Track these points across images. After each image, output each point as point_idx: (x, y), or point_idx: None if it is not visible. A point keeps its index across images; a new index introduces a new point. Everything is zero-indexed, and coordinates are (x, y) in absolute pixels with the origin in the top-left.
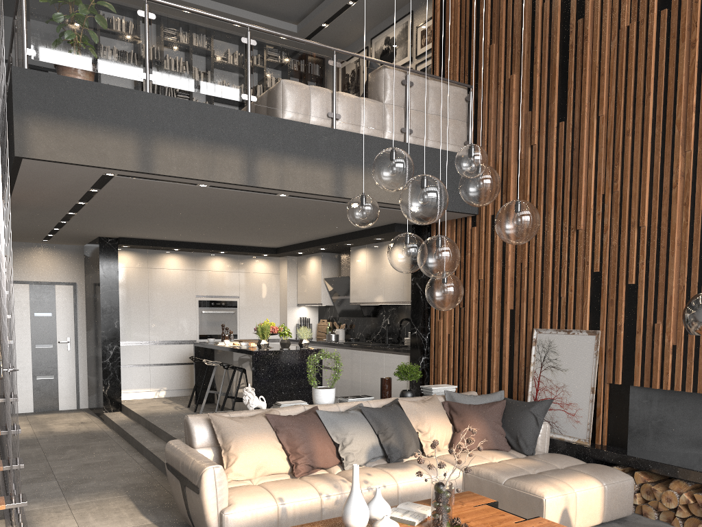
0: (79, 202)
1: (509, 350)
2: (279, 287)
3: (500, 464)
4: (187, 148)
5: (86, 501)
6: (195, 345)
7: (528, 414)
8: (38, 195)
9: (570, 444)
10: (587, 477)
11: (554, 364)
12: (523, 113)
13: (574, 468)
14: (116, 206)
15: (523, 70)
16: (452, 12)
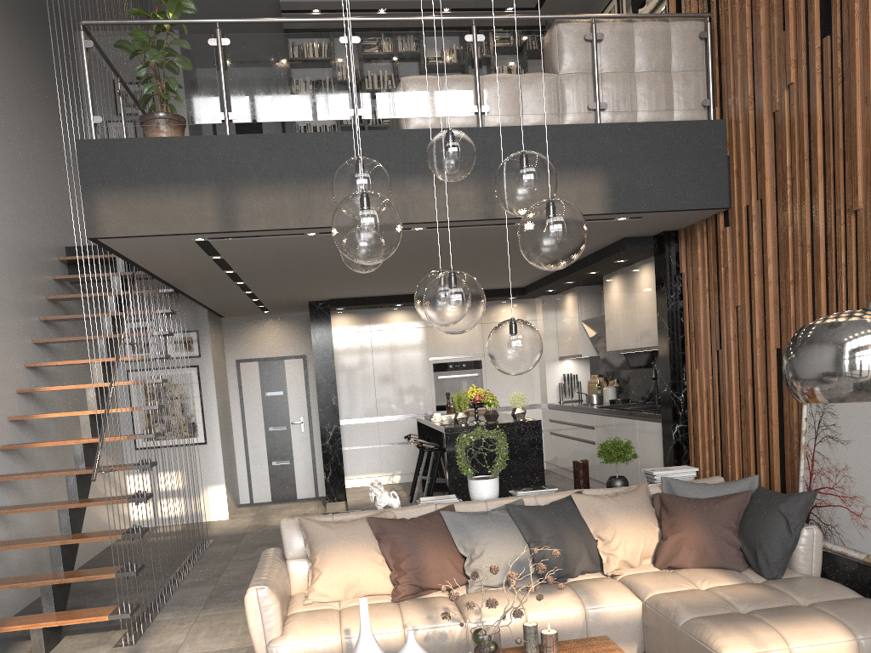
0: (226, 271)
1: (779, 411)
2: None
3: (696, 594)
4: (276, 193)
5: (217, 613)
6: (417, 420)
7: (776, 515)
8: (178, 271)
9: (852, 563)
10: (826, 623)
11: (832, 432)
12: (775, 37)
13: (821, 606)
14: (267, 270)
15: None
16: None
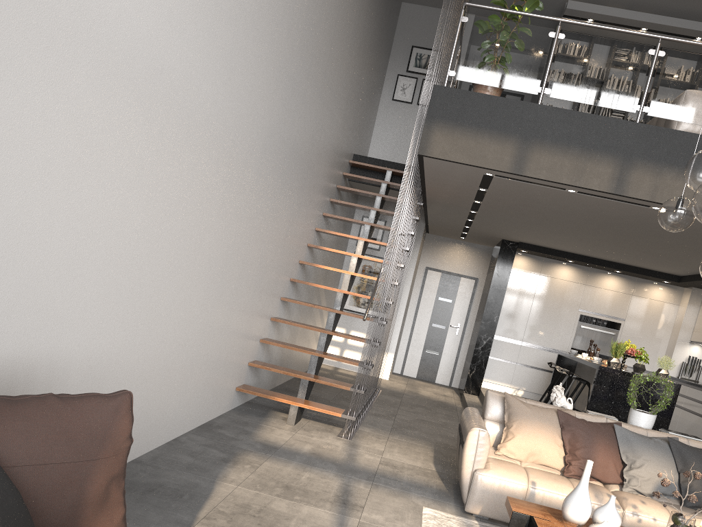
0: (475, 201)
1: None
2: (674, 319)
3: None
4: (560, 154)
5: (401, 440)
6: (558, 353)
7: None
8: (443, 192)
9: None
10: None
11: None
12: None
13: None
14: (505, 208)
15: None
16: None
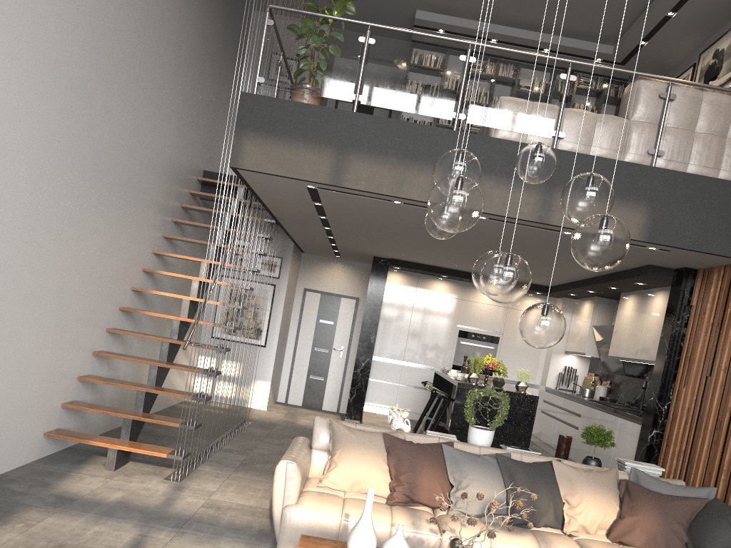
0: (320, 216)
1: None
2: None
3: None
4: (379, 164)
5: (245, 477)
6: (435, 371)
7: (724, 524)
8: (284, 207)
9: None
10: None
11: None
12: None
13: None
14: (352, 223)
15: None
16: None
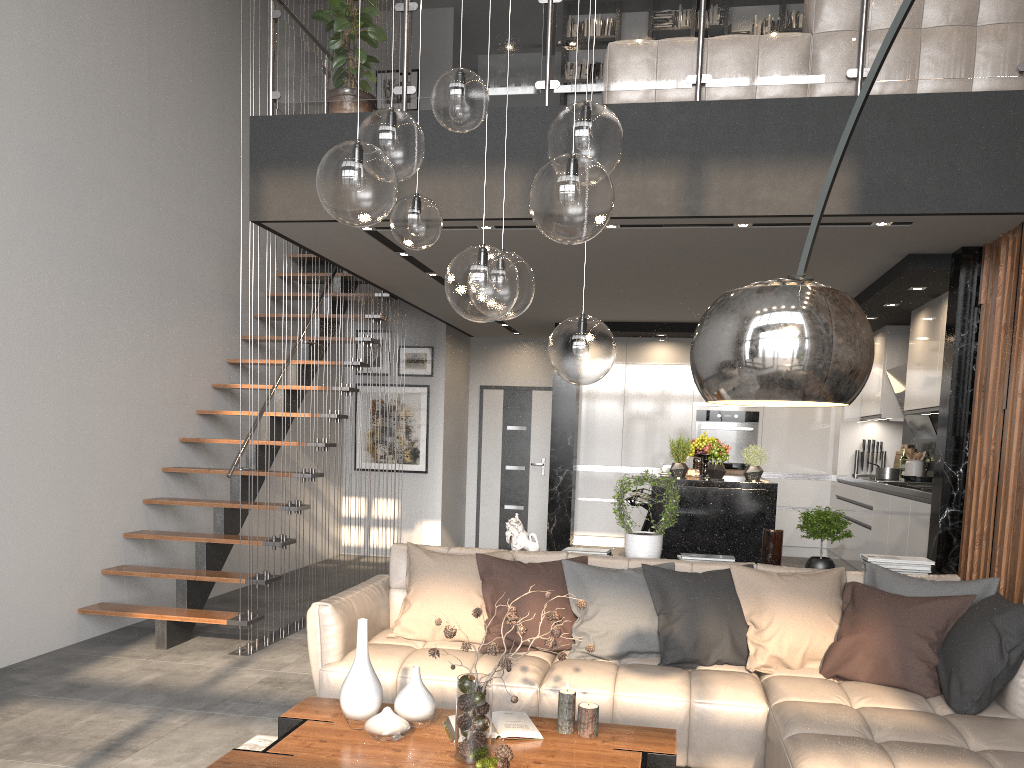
0: (428, 274)
1: None
2: None
3: (832, 709)
4: (445, 177)
5: None
6: None
7: (988, 629)
8: (375, 270)
9: None
10: None
11: None
12: None
13: (990, 754)
14: None
15: None
16: None
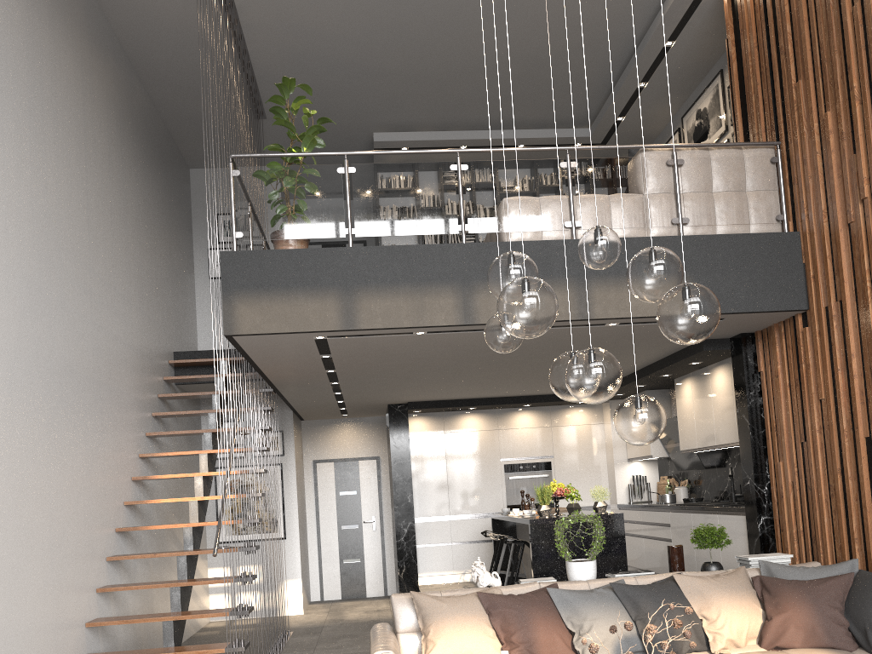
0: (327, 371)
1: (871, 498)
2: (604, 439)
3: None
4: (392, 296)
5: None
6: (492, 517)
7: None
8: (286, 369)
9: None
10: None
11: None
12: (846, 159)
13: None
14: (365, 369)
15: (838, 102)
16: (748, 58)
